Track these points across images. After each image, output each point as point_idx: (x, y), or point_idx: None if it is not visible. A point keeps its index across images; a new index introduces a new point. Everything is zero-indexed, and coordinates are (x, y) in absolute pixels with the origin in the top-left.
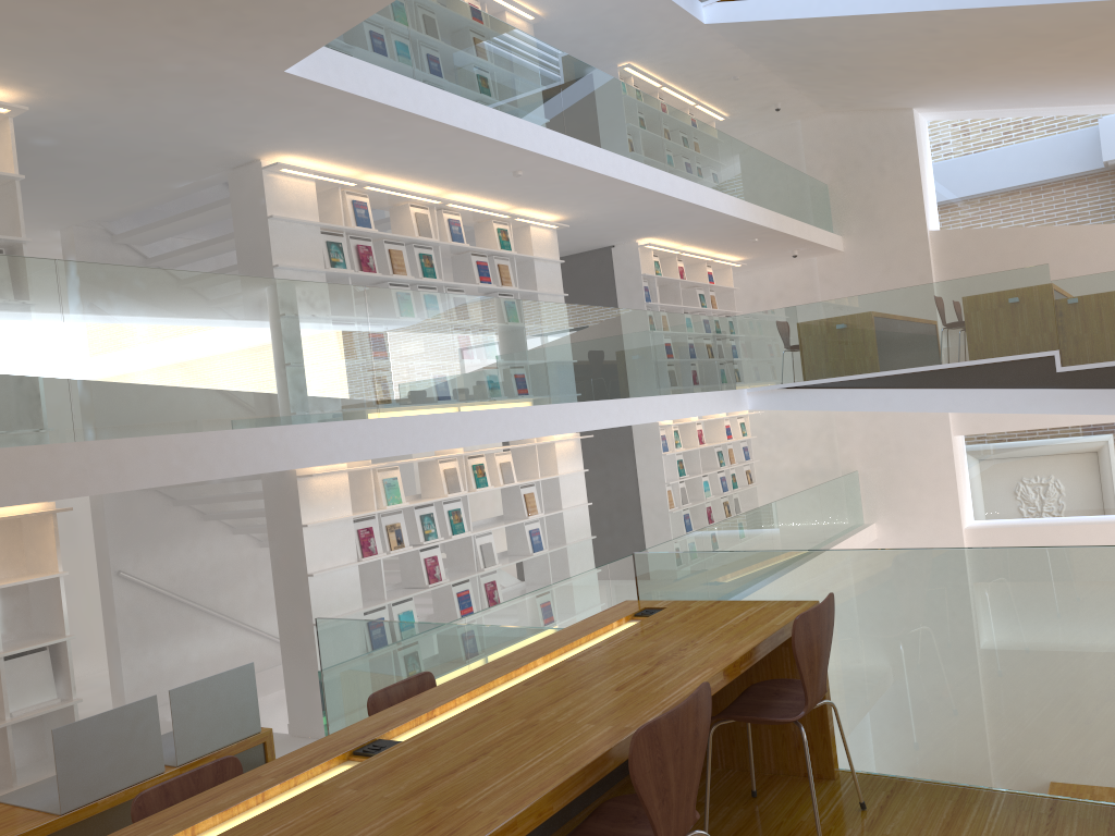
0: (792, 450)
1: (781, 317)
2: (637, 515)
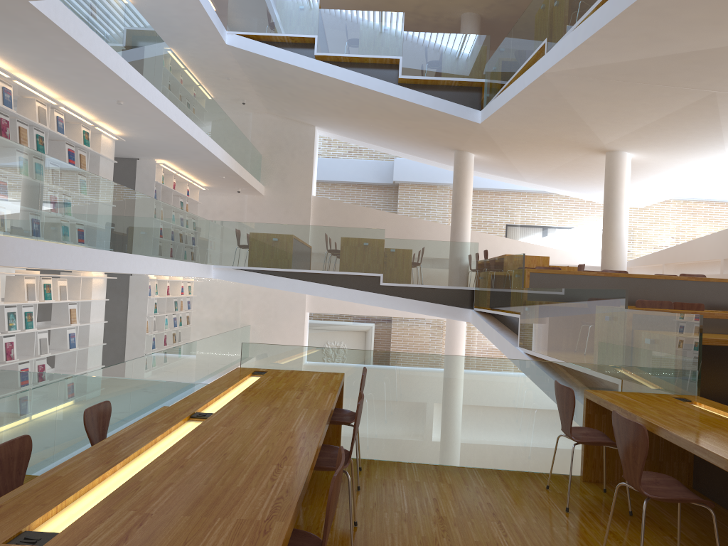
0: (212, 307)
1: (242, 227)
2: (123, 334)
